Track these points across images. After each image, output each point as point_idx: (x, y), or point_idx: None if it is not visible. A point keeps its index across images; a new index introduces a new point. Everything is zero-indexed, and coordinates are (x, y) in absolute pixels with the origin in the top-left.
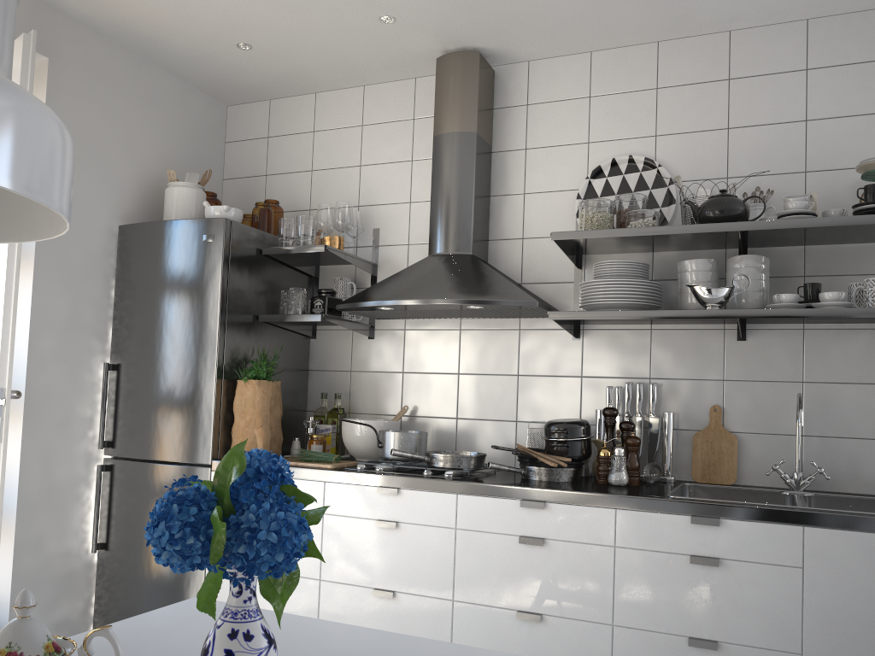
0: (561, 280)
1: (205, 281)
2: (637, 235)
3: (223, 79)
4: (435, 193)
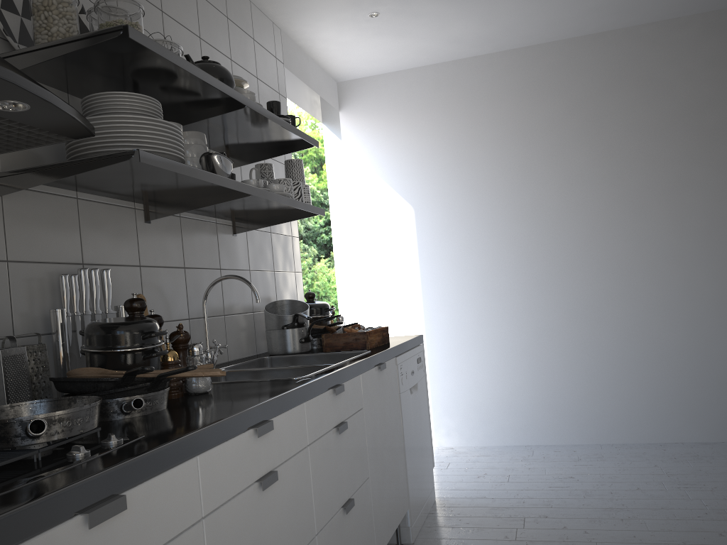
0: None
1: None
2: (199, 77)
3: None
4: None
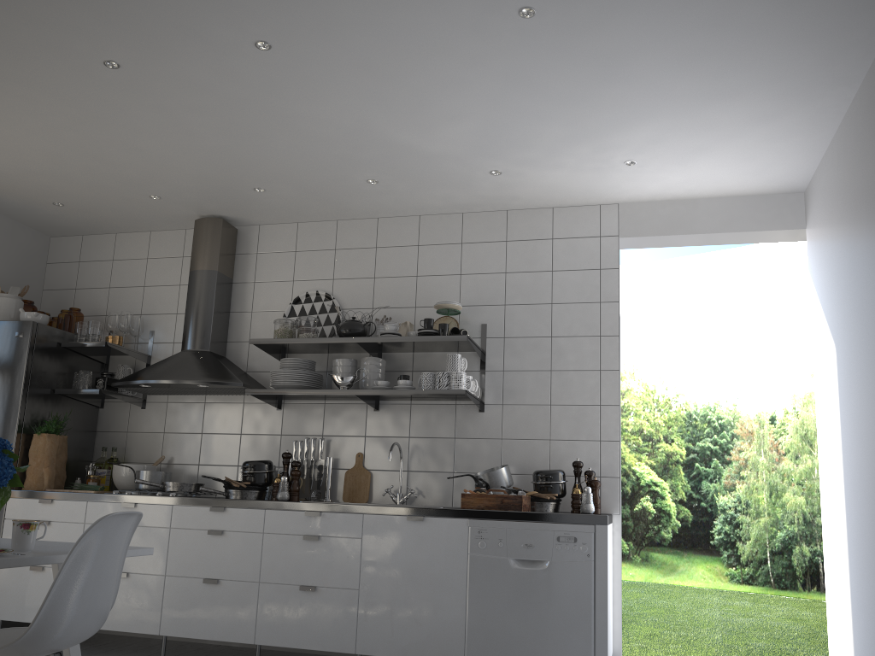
0: (272, 370)
1: (14, 364)
2: (299, 342)
3: (45, 221)
4: (188, 309)
